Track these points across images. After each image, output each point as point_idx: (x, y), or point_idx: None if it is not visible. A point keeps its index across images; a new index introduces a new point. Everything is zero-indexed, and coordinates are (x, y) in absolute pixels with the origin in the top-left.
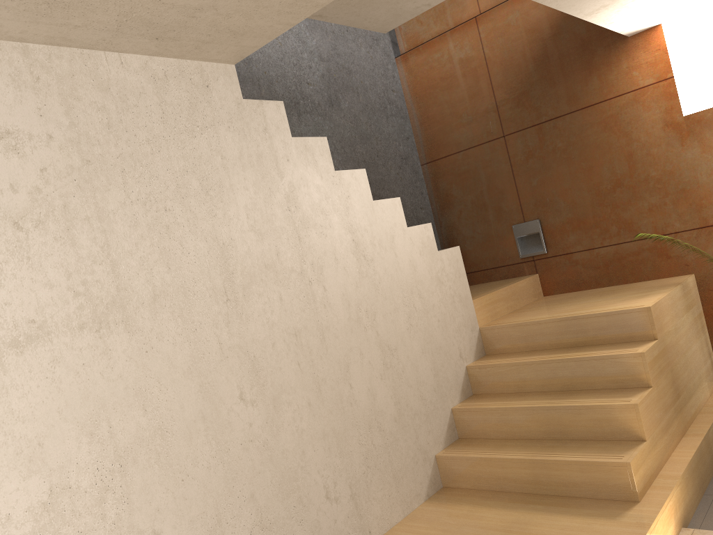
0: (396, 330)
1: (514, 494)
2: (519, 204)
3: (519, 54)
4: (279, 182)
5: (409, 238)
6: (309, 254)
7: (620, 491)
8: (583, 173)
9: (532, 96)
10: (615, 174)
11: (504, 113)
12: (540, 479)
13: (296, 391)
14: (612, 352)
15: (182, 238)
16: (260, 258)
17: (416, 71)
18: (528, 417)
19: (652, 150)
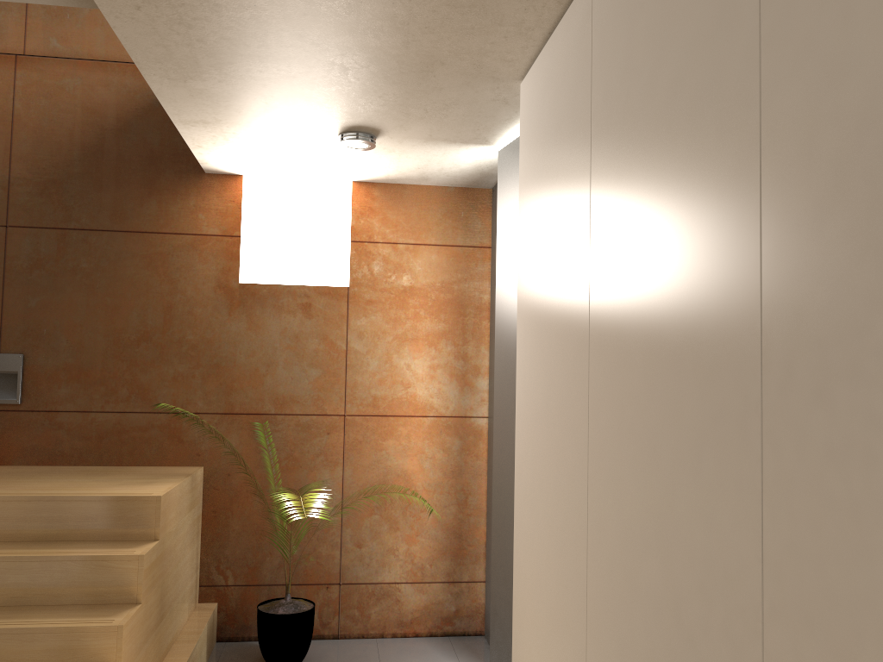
0: None
1: None
2: (0, 326)
3: (65, 131)
4: None
5: None
6: None
7: None
8: (105, 311)
9: (66, 190)
10: (145, 324)
11: (18, 196)
12: None
13: None
14: (99, 551)
15: None
16: None
17: None
18: None
19: (196, 309)
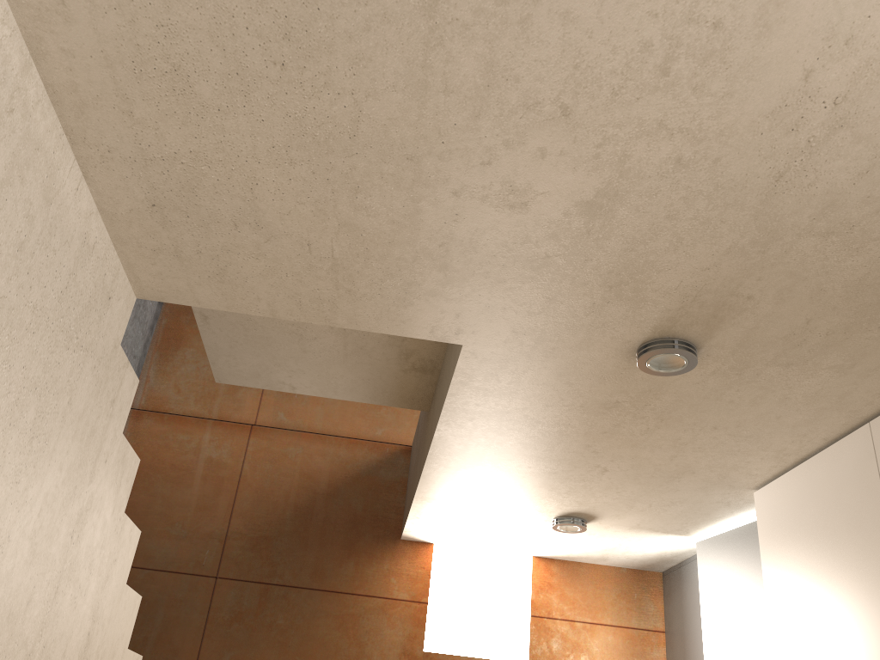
0: None
1: None
2: None
3: (282, 492)
4: (86, 485)
5: None
6: (50, 626)
7: None
8: None
9: (275, 546)
10: None
11: (232, 548)
12: None
13: None
14: None
15: None
16: (13, 595)
17: (143, 438)
18: None
19: None
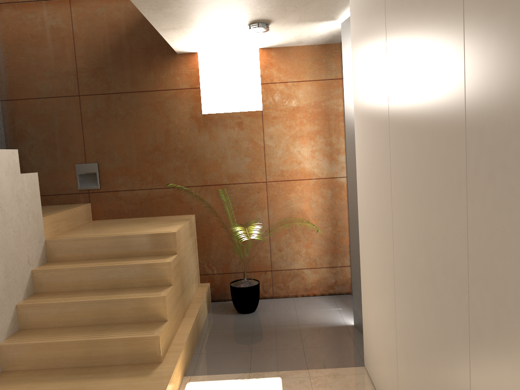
0: None
1: (69, 369)
2: (84, 149)
3: (101, 39)
4: None
5: None
6: None
7: (150, 356)
8: (134, 136)
9: (106, 72)
10: (156, 141)
11: (82, 78)
12: (92, 355)
13: None
14: (149, 261)
15: None
16: None
17: (8, 22)
18: (84, 309)
19: (181, 130)
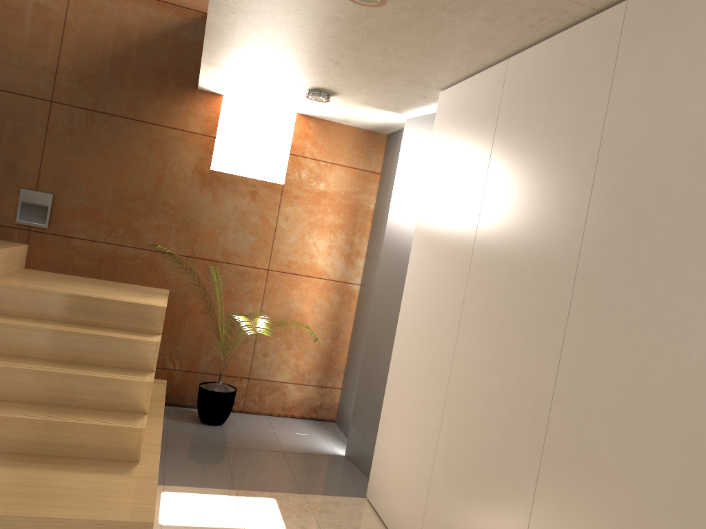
0: None
1: (12, 454)
2: (39, 172)
3: (102, 40)
4: None
5: None
6: None
7: (125, 452)
8: (115, 173)
9: (97, 83)
10: (142, 187)
11: (62, 81)
12: (48, 440)
13: None
14: (130, 336)
15: None
16: None
17: None
18: (40, 381)
19: (178, 182)
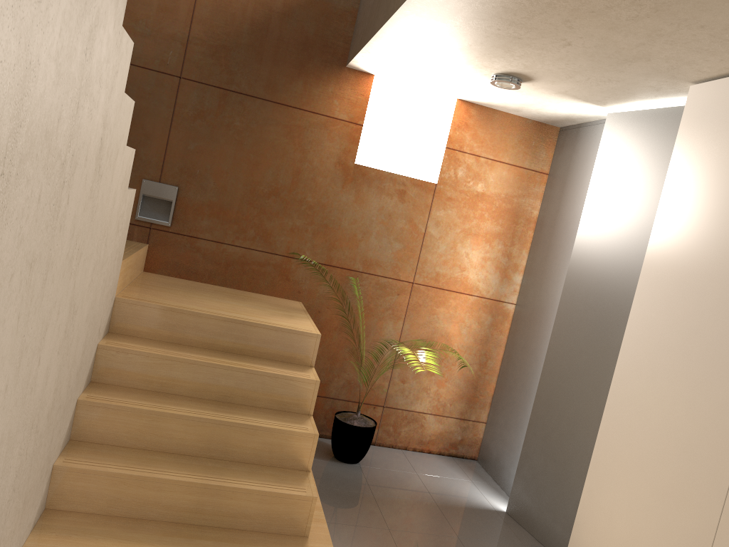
0: (84, 284)
1: (163, 523)
2: (163, 160)
3: (240, 6)
4: (94, 1)
5: (123, 161)
6: (75, 138)
7: (293, 525)
8: (247, 165)
9: (233, 57)
10: (277, 182)
11: (193, 53)
12: (205, 508)
13: (4, 364)
14: (284, 371)
15: (1, 14)
16: (47, 116)
17: None
18: (189, 429)
19: (318, 177)
